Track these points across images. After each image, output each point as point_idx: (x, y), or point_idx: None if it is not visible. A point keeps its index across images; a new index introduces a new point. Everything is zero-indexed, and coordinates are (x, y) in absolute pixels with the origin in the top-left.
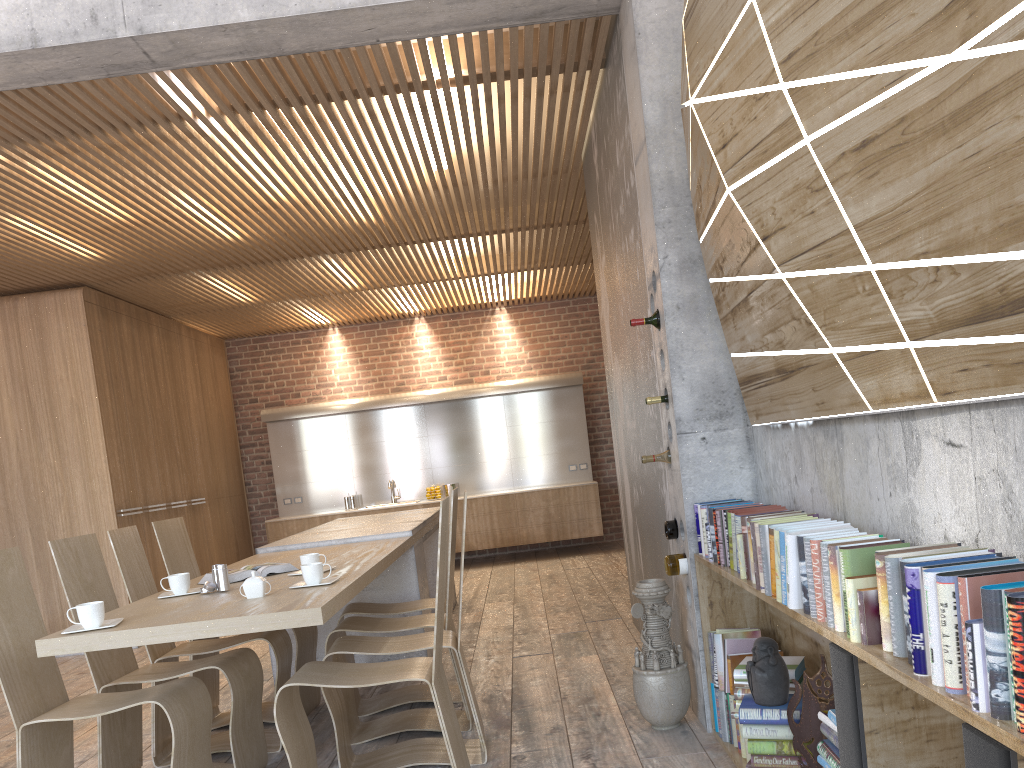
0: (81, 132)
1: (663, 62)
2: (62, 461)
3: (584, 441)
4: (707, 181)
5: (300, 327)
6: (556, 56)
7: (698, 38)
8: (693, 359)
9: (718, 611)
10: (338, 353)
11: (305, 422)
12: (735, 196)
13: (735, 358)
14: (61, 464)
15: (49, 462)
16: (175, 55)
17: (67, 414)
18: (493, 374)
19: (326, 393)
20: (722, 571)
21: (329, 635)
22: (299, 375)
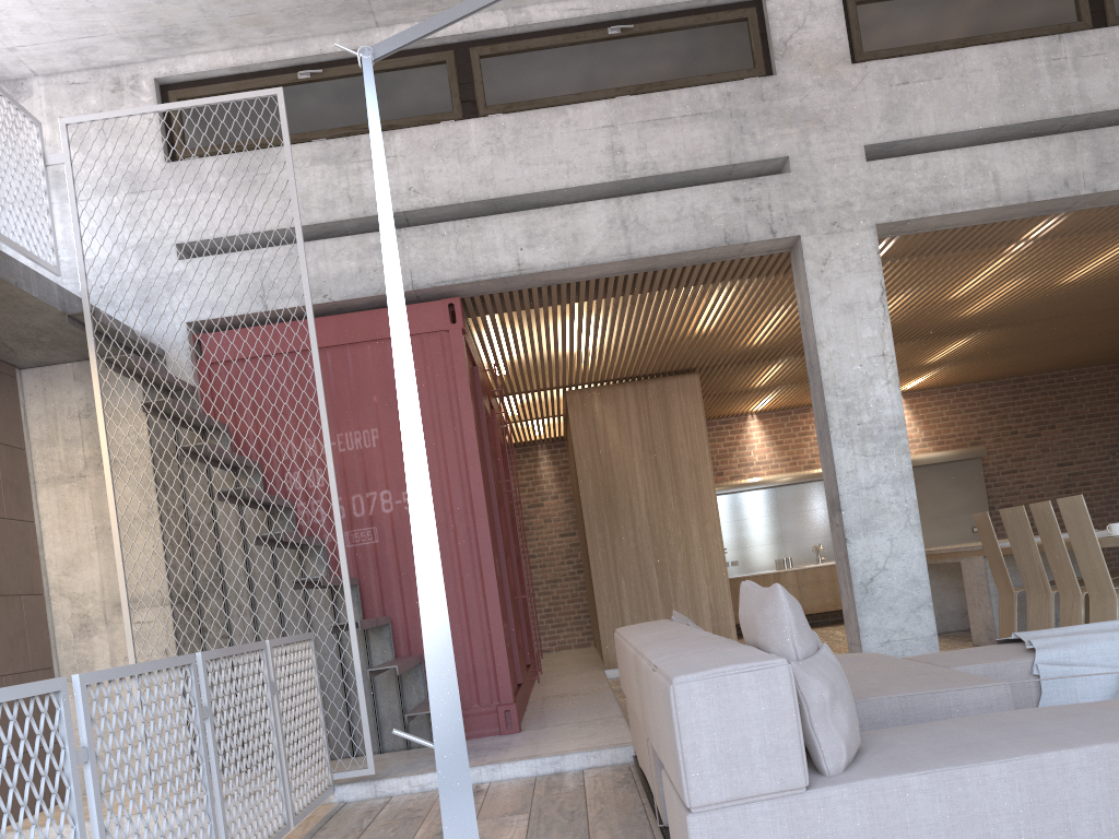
0: (942, 251)
1: None
2: (681, 509)
3: (984, 506)
4: None
5: (730, 414)
6: None
7: None
8: None
9: None
10: (756, 436)
11: (740, 495)
12: None
13: None
14: (680, 512)
15: (671, 510)
16: (1087, 203)
17: (686, 472)
18: None
19: (746, 471)
20: None
21: None
22: (722, 456)
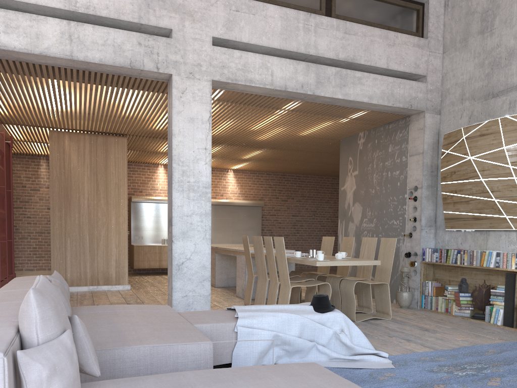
0: (246, 104)
1: (429, 135)
2: (107, 207)
3: (260, 228)
4: (464, 173)
5: (150, 162)
6: (383, 119)
7: (476, 145)
8: (426, 210)
9: (424, 276)
10: (161, 176)
11: (148, 204)
12: (484, 181)
13: (446, 212)
14: (107, 208)
15: (101, 207)
16: (310, 99)
17: (113, 188)
18: (224, 196)
19: (154, 193)
20: (445, 263)
21: (317, 276)
22: (143, 183)
